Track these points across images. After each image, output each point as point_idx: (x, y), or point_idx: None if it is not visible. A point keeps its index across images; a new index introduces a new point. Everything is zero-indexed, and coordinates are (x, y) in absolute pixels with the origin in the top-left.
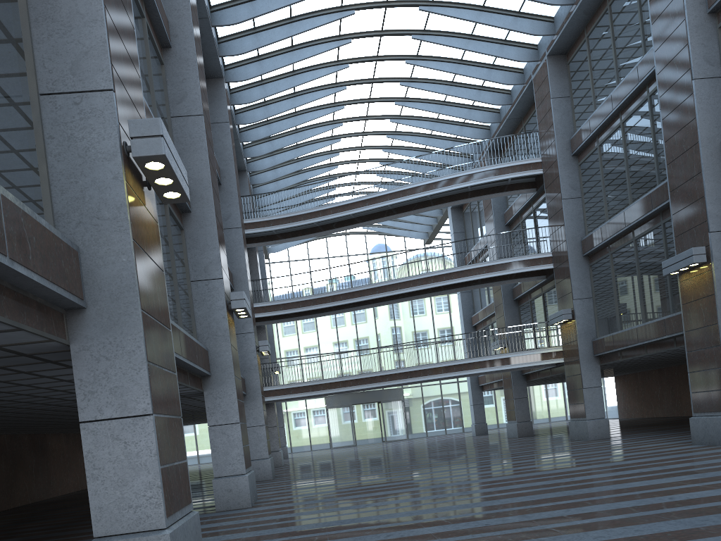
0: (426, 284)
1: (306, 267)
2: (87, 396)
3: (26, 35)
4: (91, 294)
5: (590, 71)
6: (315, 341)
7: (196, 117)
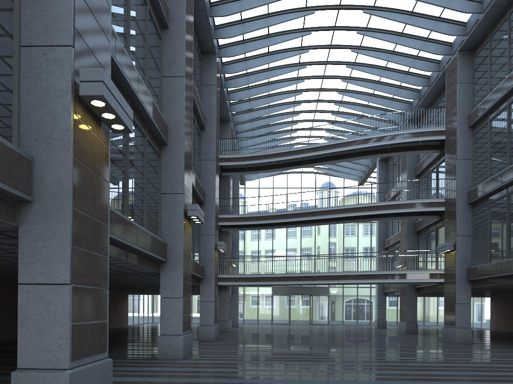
0: (346, 213)
1: (270, 193)
2: (26, 265)
3: (16, 3)
4: (38, 192)
5: (489, 64)
6: (270, 246)
7: (180, 78)
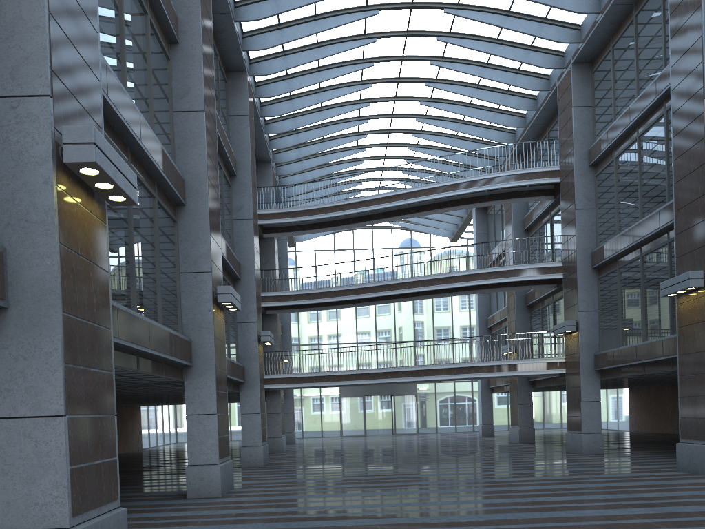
0: (434, 286)
1: (331, 257)
2: (3, 393)
3: None
4: (14, 295)
5: (612, 82)
6: (334, 331)
7: (198, 113)
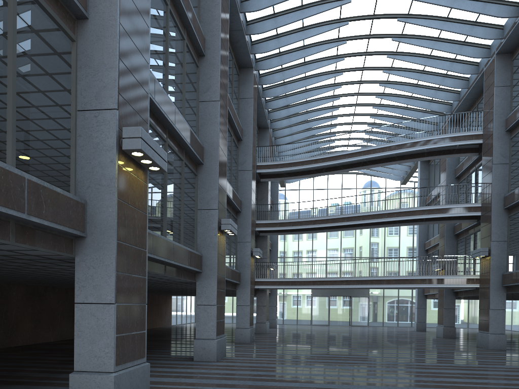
0: (381, 219)
1: (311, 195)
2: (80, 288)
3: (73, 76)
4: (90, 229)
5: None
6: (309, 248)
7: (215, 102)
